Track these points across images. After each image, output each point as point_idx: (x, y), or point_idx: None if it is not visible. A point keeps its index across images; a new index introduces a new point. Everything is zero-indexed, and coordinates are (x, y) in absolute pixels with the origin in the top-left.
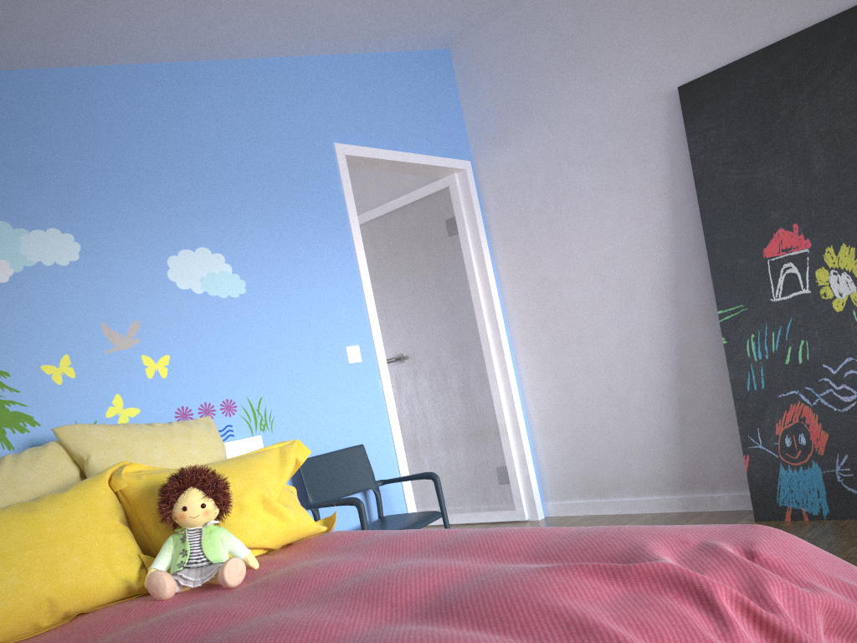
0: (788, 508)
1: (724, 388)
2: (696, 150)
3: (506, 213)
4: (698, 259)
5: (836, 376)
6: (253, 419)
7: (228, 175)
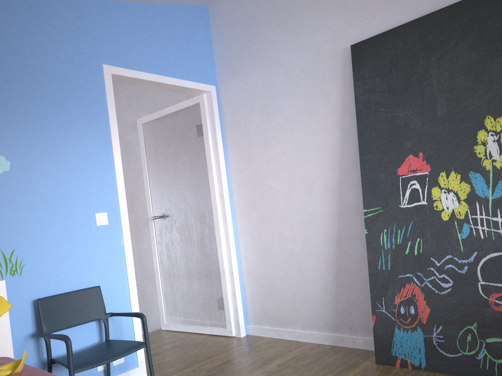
0: (398, 358)
1: (366, 263)
2: (359, 92)
3: (236, 125)
4: (355, 170)
5: (439, 267)
6: (4, 266)
7: (4, 81)
